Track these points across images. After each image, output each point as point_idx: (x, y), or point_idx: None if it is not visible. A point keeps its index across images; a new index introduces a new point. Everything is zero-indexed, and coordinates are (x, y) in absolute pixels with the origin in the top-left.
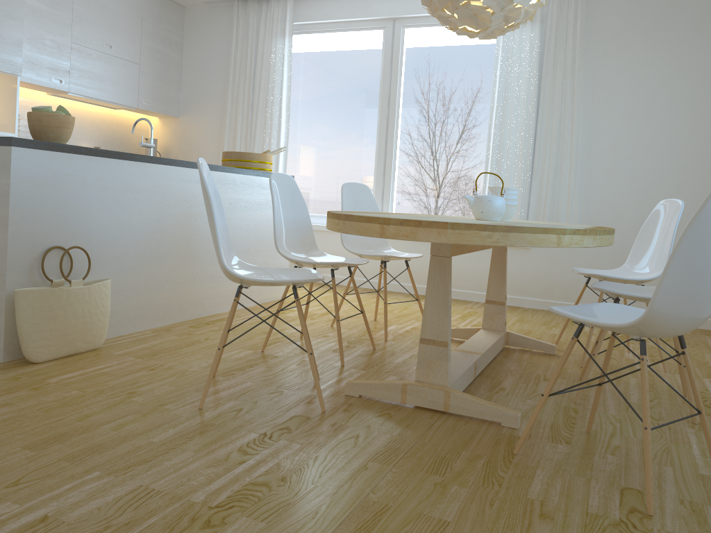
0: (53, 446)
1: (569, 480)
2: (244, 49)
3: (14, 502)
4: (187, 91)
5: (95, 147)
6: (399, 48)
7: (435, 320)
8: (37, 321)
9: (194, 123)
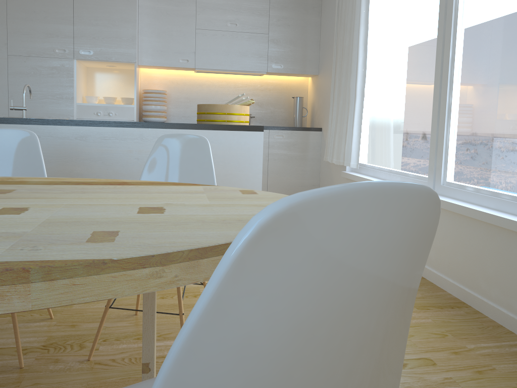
0: None
1: None
2: None
3: None
4: (322, 49)
5: None
6: None
7: None
8: None
9: (324, 78)
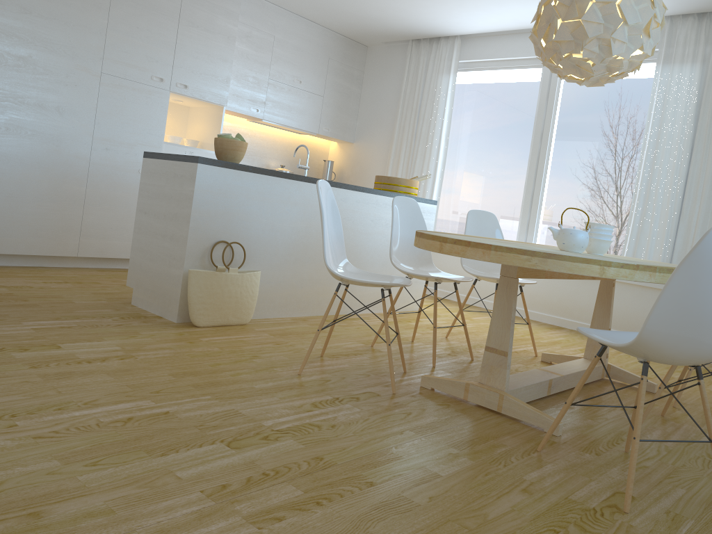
0: (188, 377)
1: (572, 476)
2: (413, 84)
3: (152, 401)
4: (363, 120)
5: (281, 165)
6: (556, 86)
7: (498, 331)
8: (202, 295)
9: (366, 149)
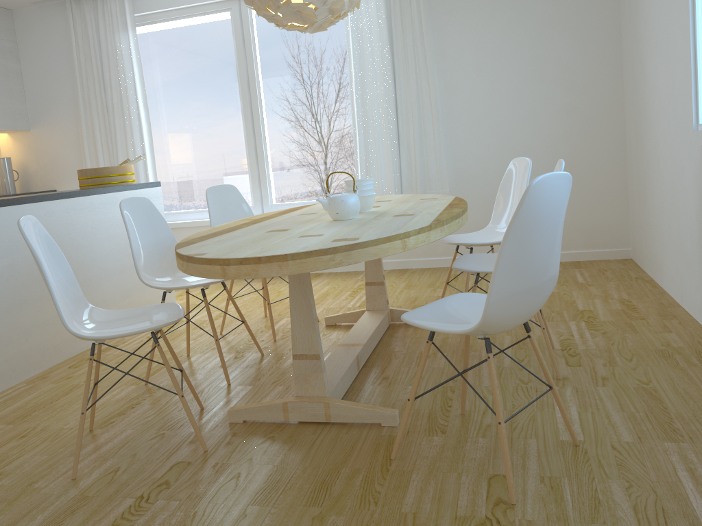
0: None
1: (442, 479)
2: (86, 49)
3: None
4: (34, 101)
5: None
6: (249, 29)
7: (303, 335)
8: None
9: (49, 134)
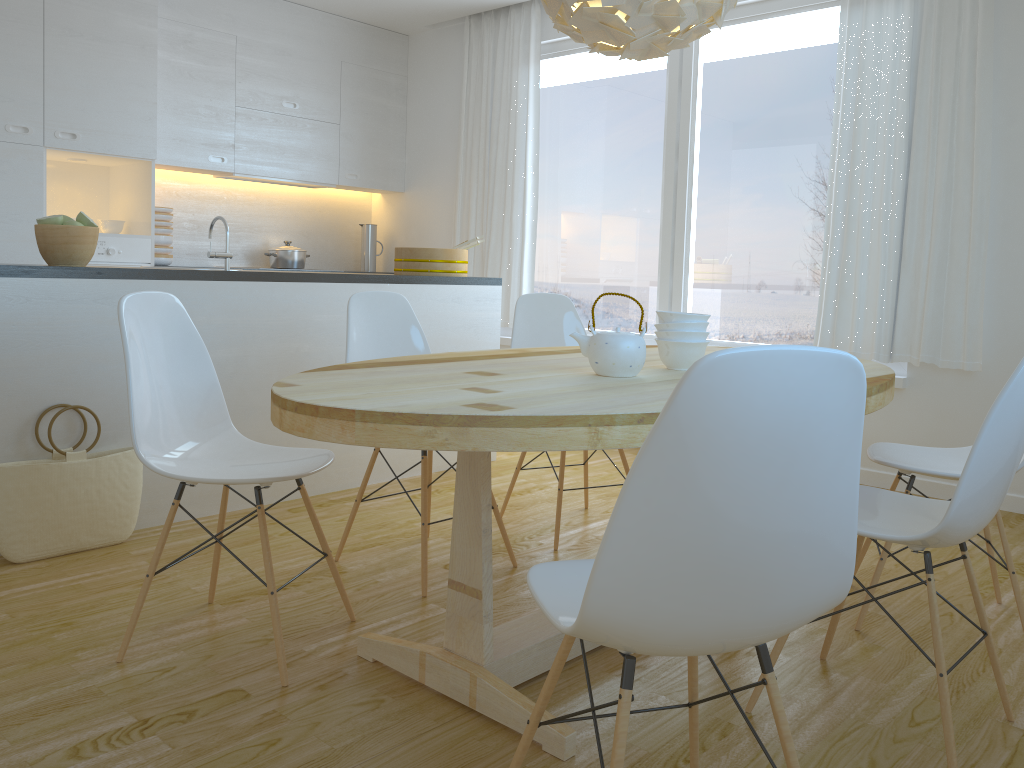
0: None
1: None
2: (478, 88)
3: None
4: (414, 155)
5: (284, 242)
6: (691, 64)
7: (465, 551)
8: (13, 508)
9: (422, 200)
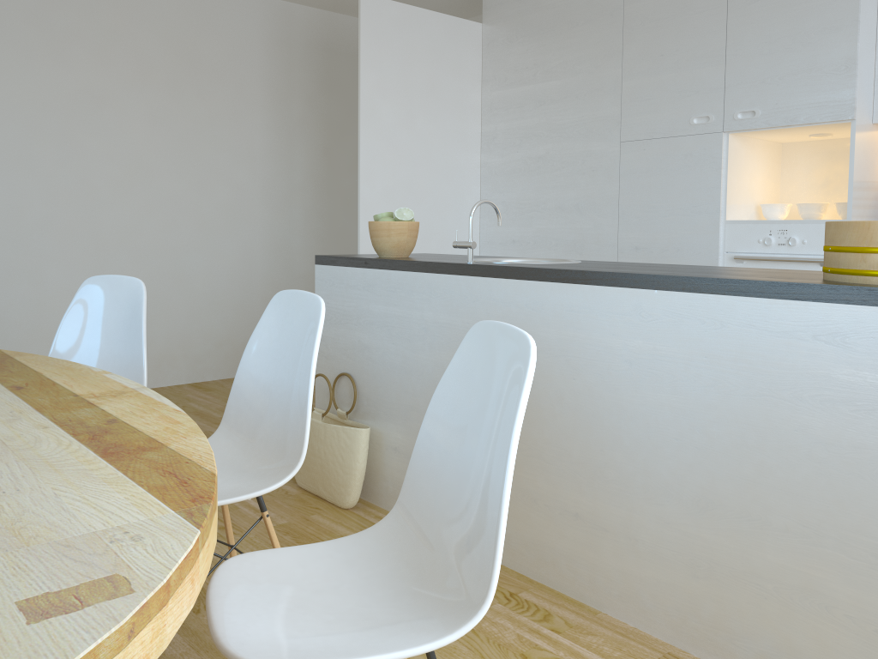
0: None
1: None
2: None
3: None
4: None
5: None
6: None
7: None
8: None
9: None
